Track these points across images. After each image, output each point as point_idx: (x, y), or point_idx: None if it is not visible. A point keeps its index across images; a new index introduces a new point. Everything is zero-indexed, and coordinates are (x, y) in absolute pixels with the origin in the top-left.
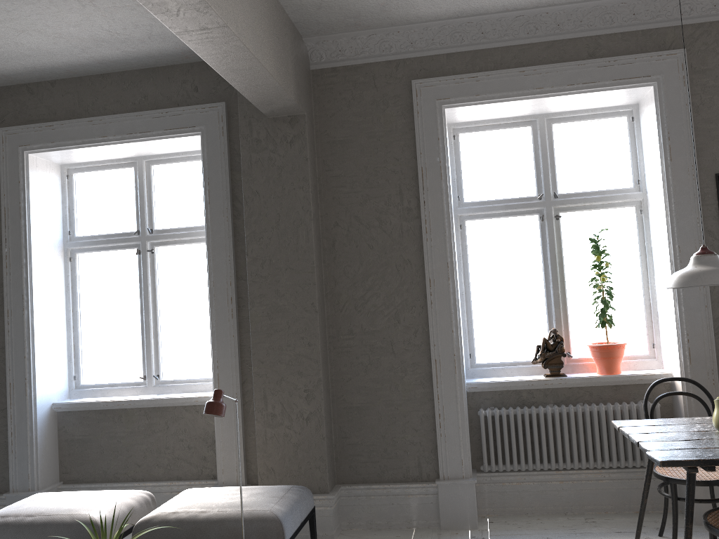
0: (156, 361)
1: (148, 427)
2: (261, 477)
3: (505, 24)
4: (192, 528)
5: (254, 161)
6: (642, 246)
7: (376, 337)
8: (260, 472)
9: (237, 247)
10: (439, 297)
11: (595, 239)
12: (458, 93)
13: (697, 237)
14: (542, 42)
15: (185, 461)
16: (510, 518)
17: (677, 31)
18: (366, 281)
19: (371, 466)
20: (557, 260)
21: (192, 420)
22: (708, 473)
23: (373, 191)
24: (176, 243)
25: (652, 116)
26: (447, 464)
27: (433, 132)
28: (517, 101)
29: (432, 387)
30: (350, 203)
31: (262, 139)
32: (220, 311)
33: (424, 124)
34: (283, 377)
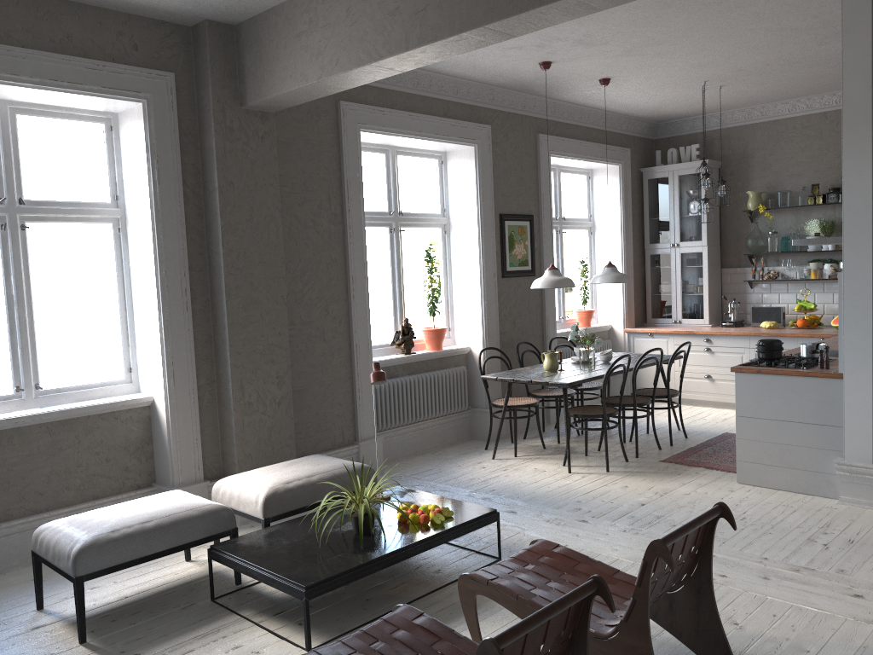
0: (33, 366)
1: (53, 446)
2: (240, 464)
3: (403, 74)
4: (313, 490)
5: (228, 149)
6: (444, 257)
7: (312, 327)
8: (239, 460)
9: (186, 235)
10: (358, 292)
11: (427, 251)
12: (371, 122)
13: (493, 255)
14: (419, 95)
15: (102, 476)
16: (390, 465)
17: (485, 111)
18: (303, 277)
19: (308, 440)
20: (401, 265)
21: (111, 428)
22: (523, 401)
23: (309, 195)
24: (57, 221)
25: (469, 167)
26: (364, 428)
27: (355, 151)
28: (404, 138)
29: (351, 367)
30: (291, 203)
31: (235, 128)
32: (174, 303)
33: (348, 142)
34: (258, 366)
